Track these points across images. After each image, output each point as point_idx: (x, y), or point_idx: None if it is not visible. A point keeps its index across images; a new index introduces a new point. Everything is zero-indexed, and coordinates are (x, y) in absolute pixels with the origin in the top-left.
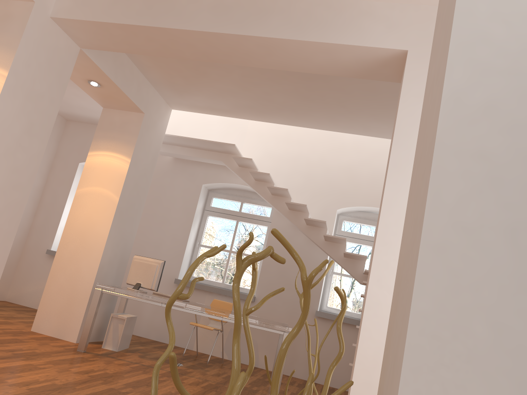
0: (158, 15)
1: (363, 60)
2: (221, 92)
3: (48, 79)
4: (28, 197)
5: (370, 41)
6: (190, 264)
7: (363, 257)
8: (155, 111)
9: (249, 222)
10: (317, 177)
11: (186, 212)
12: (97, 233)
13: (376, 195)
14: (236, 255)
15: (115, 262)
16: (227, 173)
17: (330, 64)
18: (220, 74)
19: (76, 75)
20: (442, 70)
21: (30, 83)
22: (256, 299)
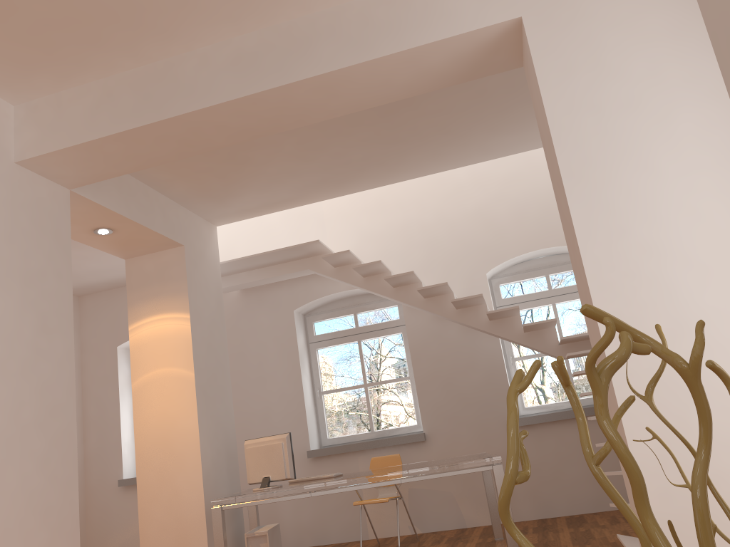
0: (162, 103)
1: (463, 54)
2: (275, 177)
3: (43, 248)
4: (75, 419)
5: (465, 25)
6: (318, 423)
7: (552, 322)
8: (197, 237)
9: (375, 336)
10: (443, 241)
11: (285, 356)
12: (182, 431)
13: (530, 233)
14: (588, 368)
15: (221, 460)
16: (320, 283)
17: (419, 77)
18: (267, 153)
19: (75, 230)
20: None
21: (21, 262)
22: (427, 436)
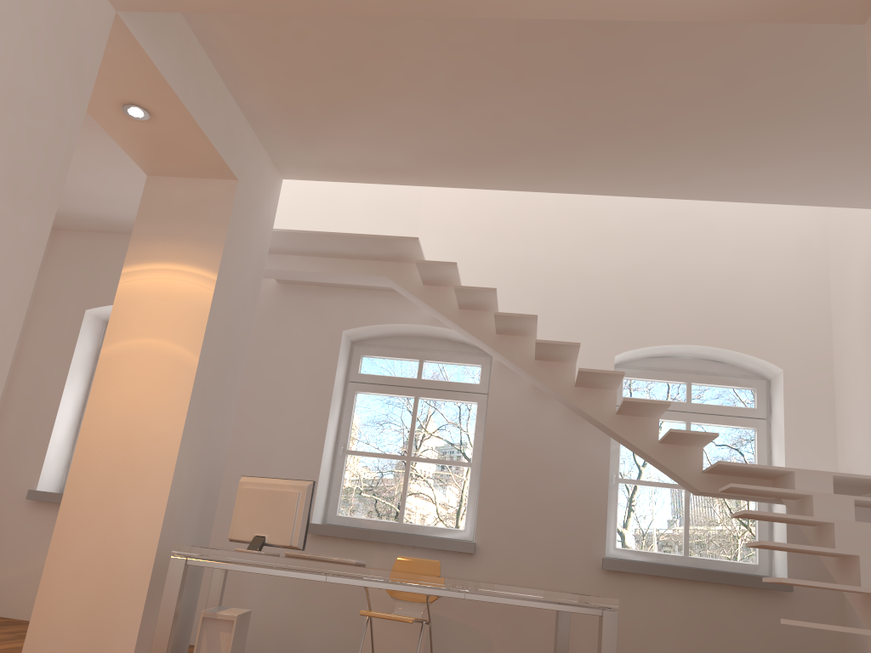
0: None
1: None
2: (397, 124)
3: (50, 68)
4: (14, 346)
5: None
6: (329, 491)
7: (709, 437)
8: (256, 179)
9: (441, 397)
10: (568, 298)
11: (314, 387)
12: (155, 435)
13: (687, 321)
14: None
15: (196, 496)
16: (389, 305)
17: None
18: (405, 78)
19: (97, 94)
20: None
21: (11, 68)
22: (478, 548)
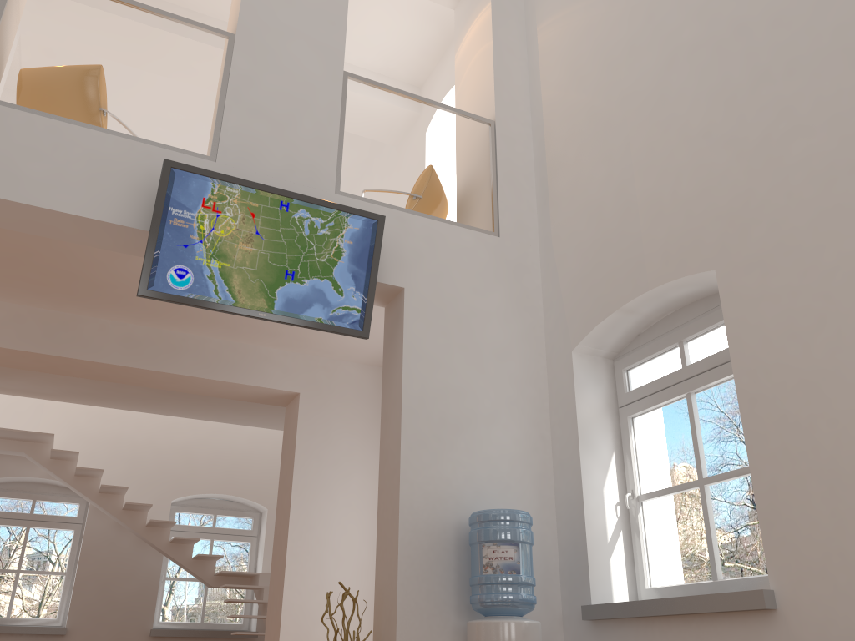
0: (60, 343)
1: (261, 393)
2: (57, 380)
3: None
4: None
5: (270, 383)
6: None
7: (219, 557)
8: None
9: (47, 526)
10: (146, 462)
11: None
12: None
13: (218, 479)
14: (343, 594)
15: None
16: (16, 463)
17: (230, 392)
18: None
19: None
20: (395, 527)
21: None
22: (68, 631)
